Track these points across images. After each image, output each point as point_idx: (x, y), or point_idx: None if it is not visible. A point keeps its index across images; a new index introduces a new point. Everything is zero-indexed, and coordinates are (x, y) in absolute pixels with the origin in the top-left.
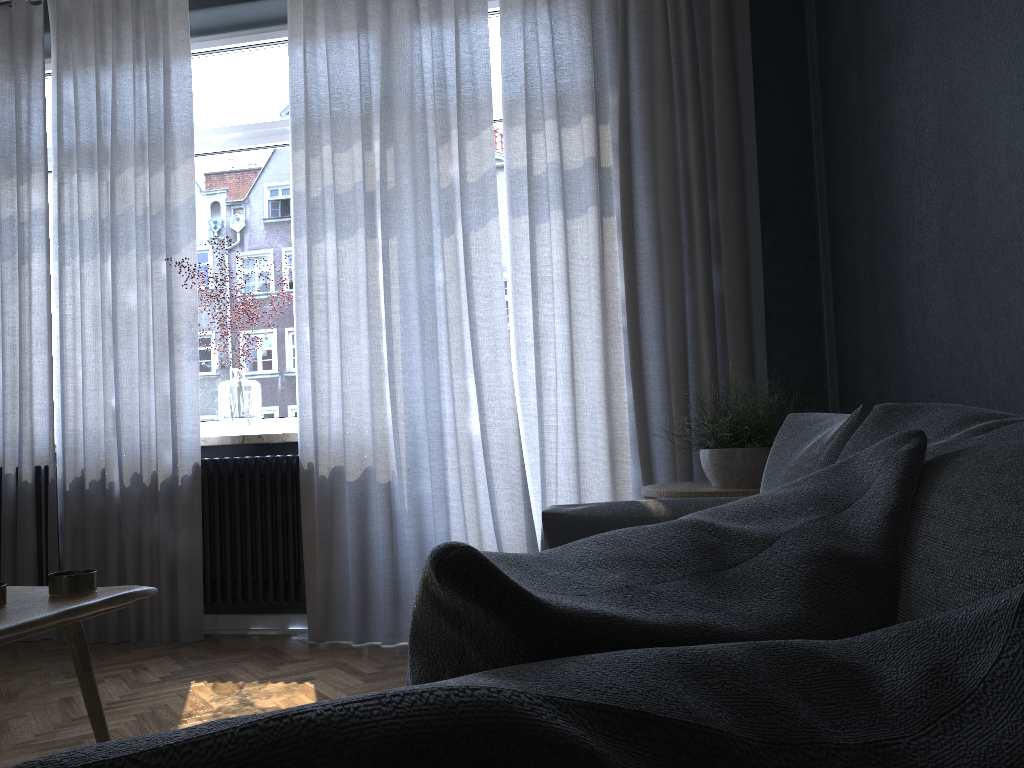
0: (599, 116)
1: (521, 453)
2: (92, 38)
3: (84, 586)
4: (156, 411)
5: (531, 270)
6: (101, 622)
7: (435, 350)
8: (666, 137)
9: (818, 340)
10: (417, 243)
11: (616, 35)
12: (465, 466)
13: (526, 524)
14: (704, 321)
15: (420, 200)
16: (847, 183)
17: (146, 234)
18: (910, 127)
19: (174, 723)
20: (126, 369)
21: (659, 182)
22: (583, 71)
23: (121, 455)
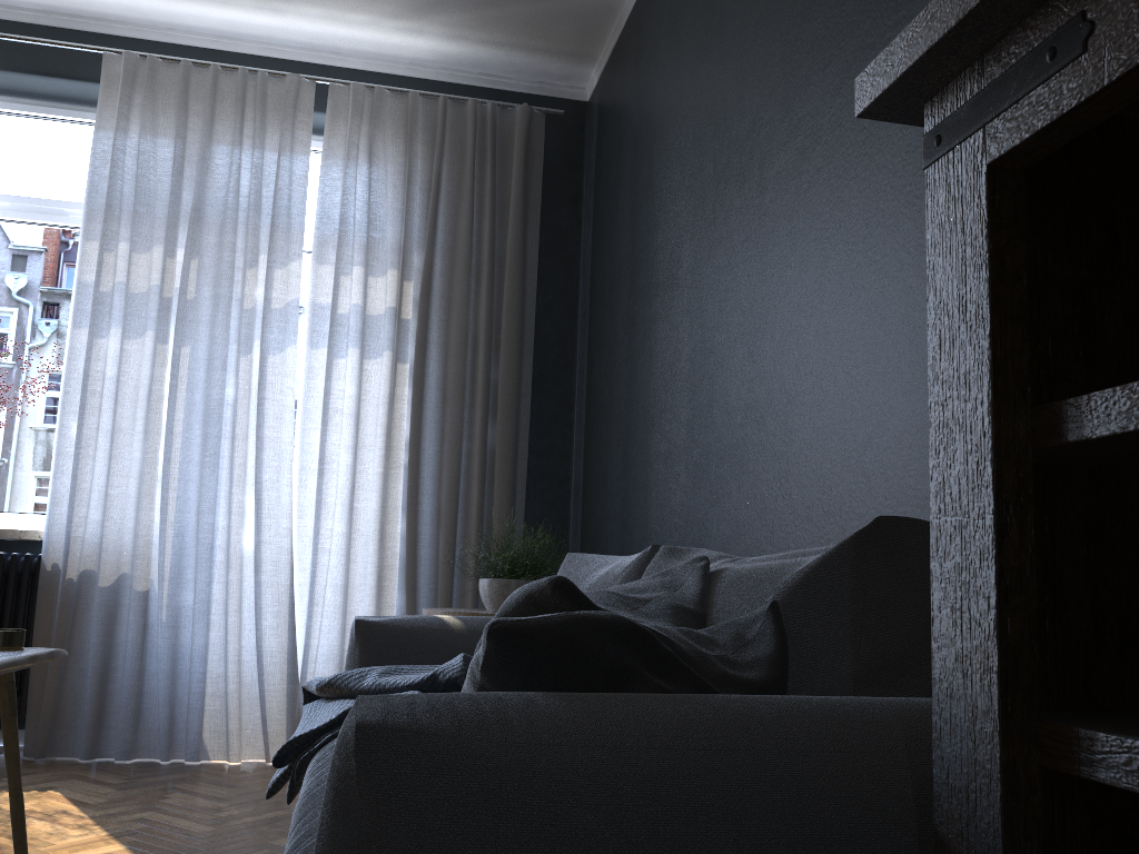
0: (405, 273)
1: (292, 572)
2: None
3: (19, 641)
4: None
5: (324, 400)
6: None
7: (217, 463)
8: (462, 303)
9: (566, 496)
10: (211, 356)
11: (427, 205)
12: (235, 580)
13: (289, 641)
14: (477, 468)
15: (221, 315)
16: (609, 374)
17: None
18: (669, 351)
19: None
20: None
21: (451, 340)
22: (394, 229)
23: None
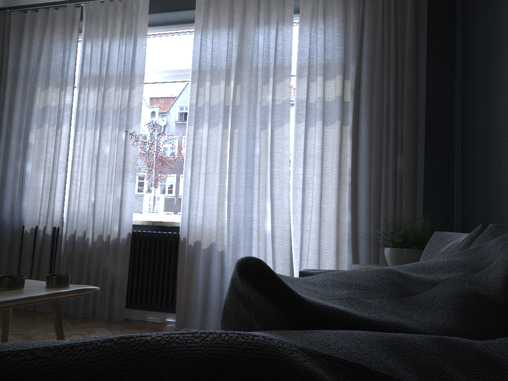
0: (345, 75)
1: (290, 242)
2: (102, 24)
3: (63, 282)
4: (113, 205)
5: (304, 150)
6: (75, 306)
7: (252, 186)
8: (378, 88)
9: (451, 198)
10: (248, 132)
11: (357, 36)
12: (261, 246)
13: None
14: (391, 183)
15: (251, 111)
16: (473, 116)
17: (117, 119)
18: None
19: None
20: (101, 183)
21: (373, 110)
22: (338, 53)
23: (94, 225)
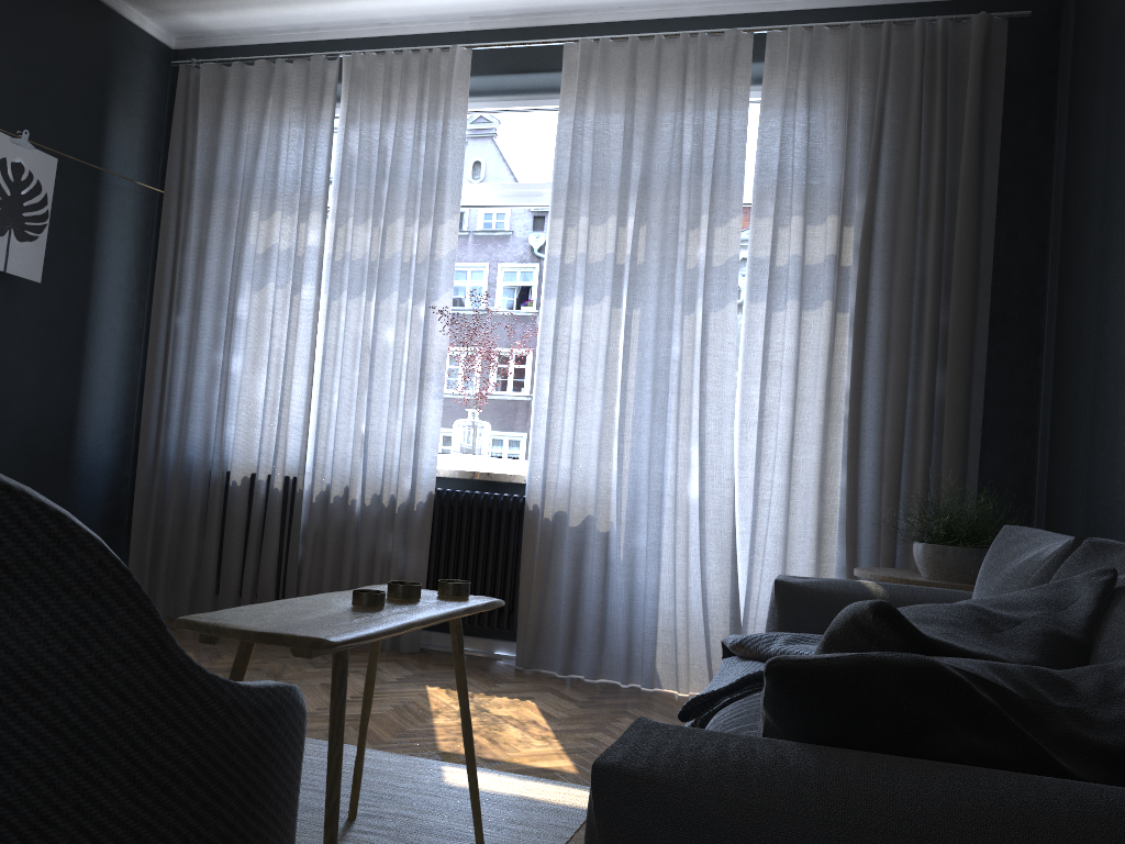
0: (844, 218)
1: (734, 521)
2: (379, 96)
3: (464, 592)
4: (402, 441)
5: (763, 354)
6: None
7: (664, 417)
8: (906, 245)
9: (1031, 449)
10: (658, 316)
11: (869, 143)
12: (681, 526)
13: (731, 587)
14: (923, 420)
15: (666, 277)
16: (1078, 314)
17: (409, 279)
18: None
19: (427, 716)
20: (378, 399)
21: (894, 285)
22: (833, 173)
23: (365, 476)
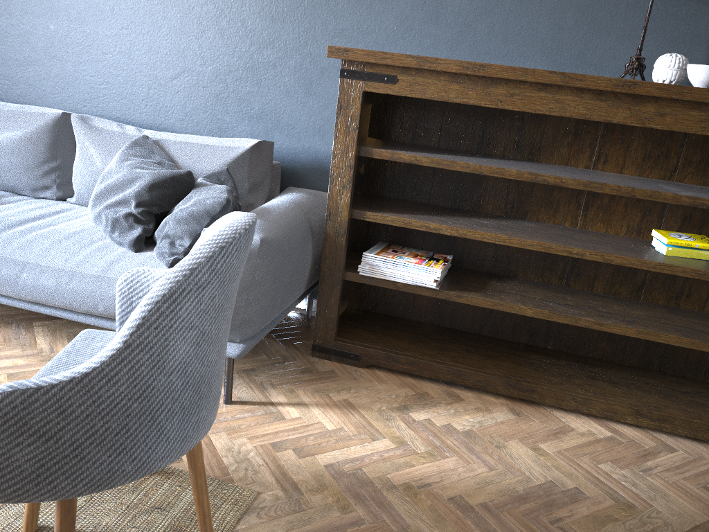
0: None
1: None
2: None
3: None
4: None
5: None
6: None
7: None
8: None
9: None
10: None
11: None
12: None
13: None
14: None
15: None
16: None
17: None
18: None
19: None
20: None
21: None
22: None
23: None
